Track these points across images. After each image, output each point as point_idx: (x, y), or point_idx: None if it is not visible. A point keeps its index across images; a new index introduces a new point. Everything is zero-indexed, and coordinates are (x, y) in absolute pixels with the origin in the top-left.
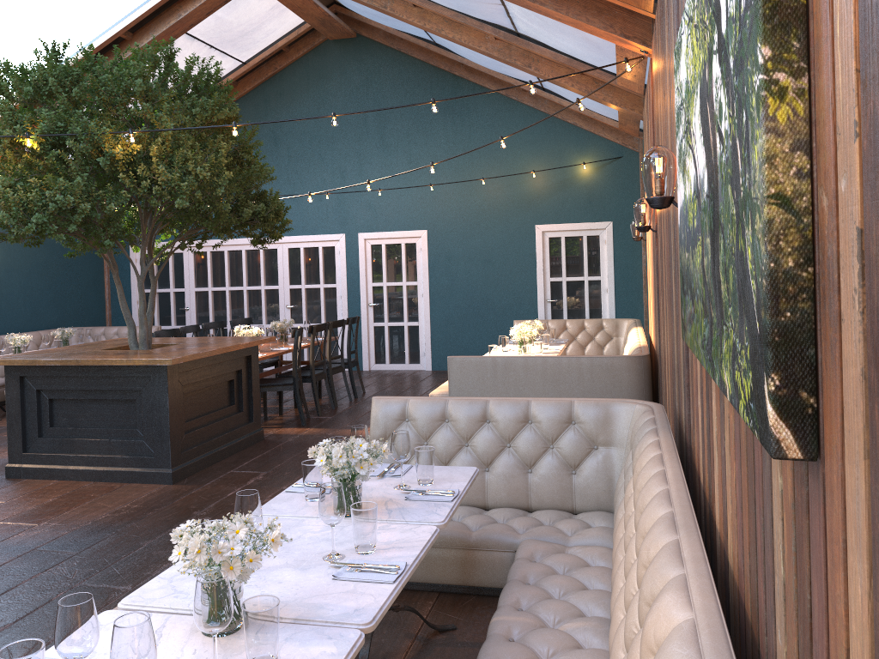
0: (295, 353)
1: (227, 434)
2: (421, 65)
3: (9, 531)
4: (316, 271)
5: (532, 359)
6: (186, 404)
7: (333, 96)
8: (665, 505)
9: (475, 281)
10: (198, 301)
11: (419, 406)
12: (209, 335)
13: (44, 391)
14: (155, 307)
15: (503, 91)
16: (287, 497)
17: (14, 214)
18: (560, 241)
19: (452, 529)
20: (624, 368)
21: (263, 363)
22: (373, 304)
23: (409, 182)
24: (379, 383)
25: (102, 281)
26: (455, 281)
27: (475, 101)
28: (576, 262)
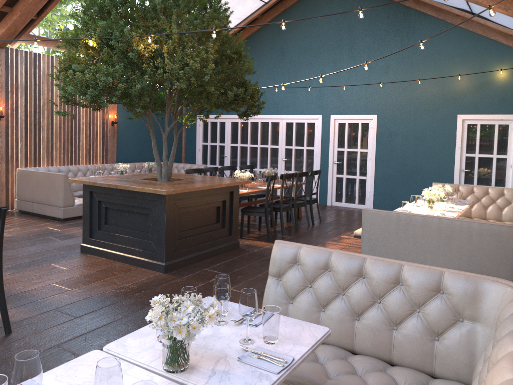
0: (267, 192)
1: (210, 242)
2: (382, 0)
3: (52, 292)
4: (302, 138)
5: (429, 219)
6: (182, 220)
7: (321, 23)
8: None
9: (408, 152)
10: (232, 152)
11: (307, 254)
12: (217, 174)
13: (102, 202)
14: (208, 153)
15: (441, 16)
16: (147, 331)
17: (79, 88)
18: (476, 127)
19: (310, 373)
20: (511, 236)
21: (256, 195)
22: (337, 162)
23: (367, 81)
24: (333, 216)
25: (181, 136)
26: (394, 151)
27: (419, 24)
28: (487, 143)
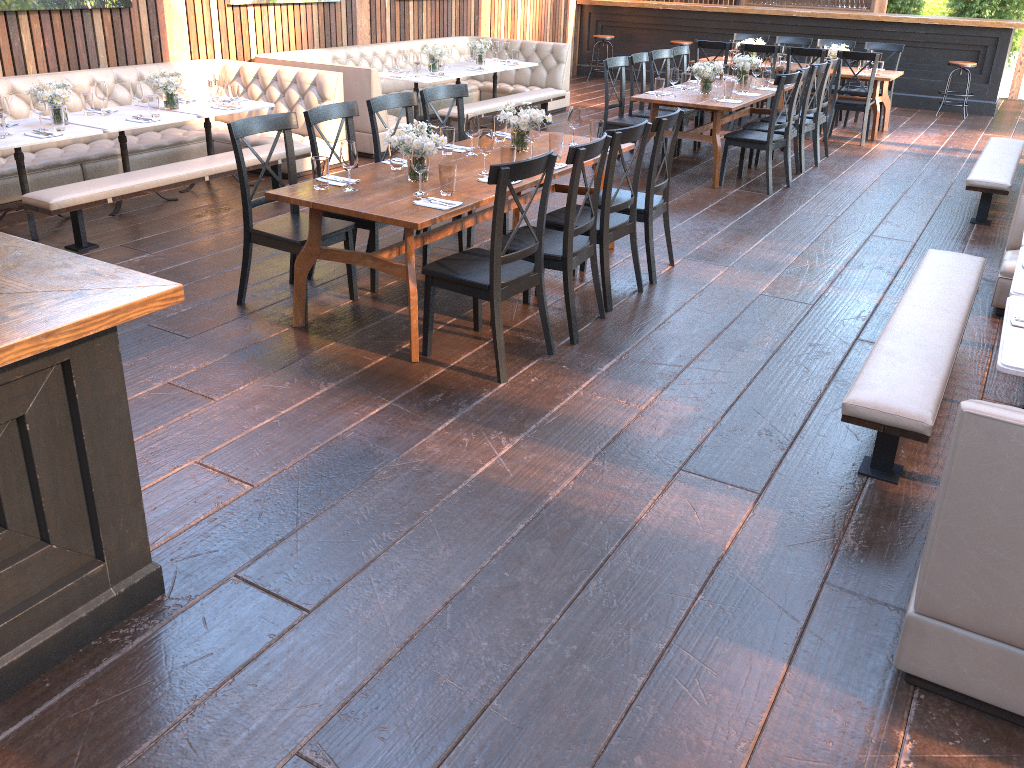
0: None
1: None
2: None
3: (205, 376)
4: None
5: None
6: None
7: None
8: (1, 79)
9: None
10: None
11: None
12: None
13: None
14: None
15: None
16: (69, 133)
17: None
18: None
19: None
20: None
21: None
22: None
23: None
24: None
25: None
26: None
27: None
28: None
